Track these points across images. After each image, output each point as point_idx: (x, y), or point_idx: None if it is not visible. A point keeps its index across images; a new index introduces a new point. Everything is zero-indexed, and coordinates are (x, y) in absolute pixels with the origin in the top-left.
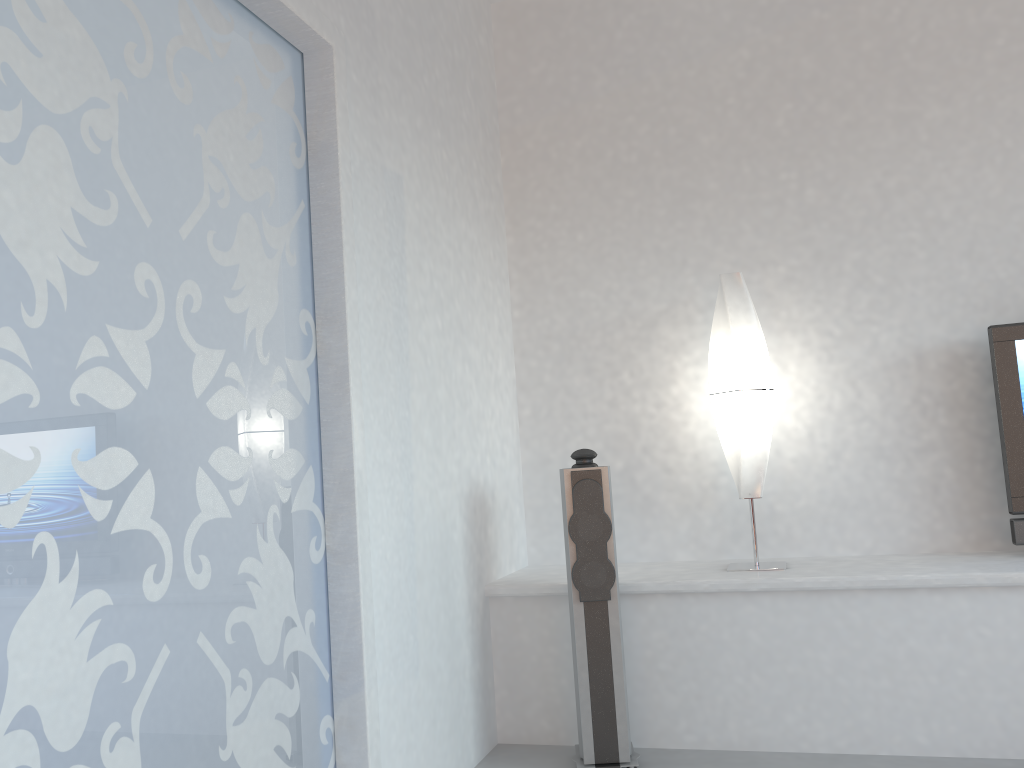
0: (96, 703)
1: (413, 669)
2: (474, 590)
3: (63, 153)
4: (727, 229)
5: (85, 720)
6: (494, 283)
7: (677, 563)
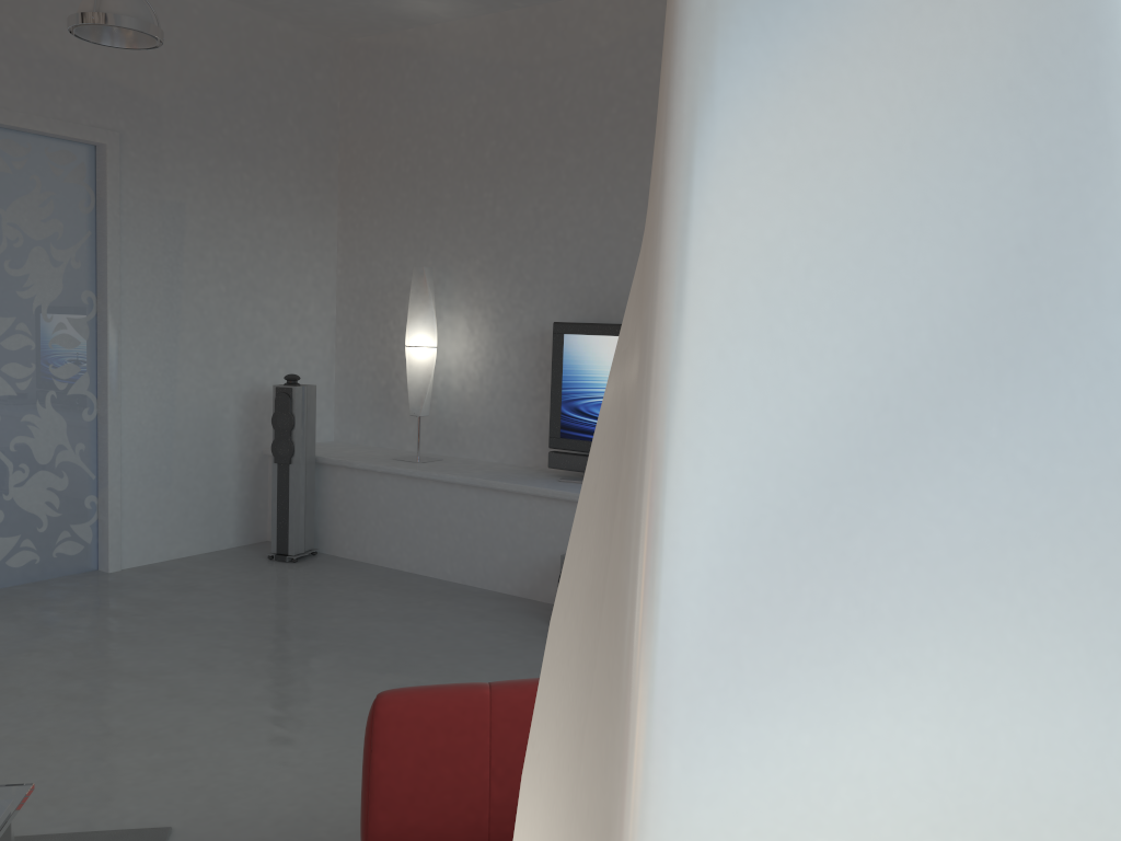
0: None
1: (165, 483)
2: (248, 449)
3: None
4: (452, 229)
5: None
6: (311, 253)
7: (398, 451)
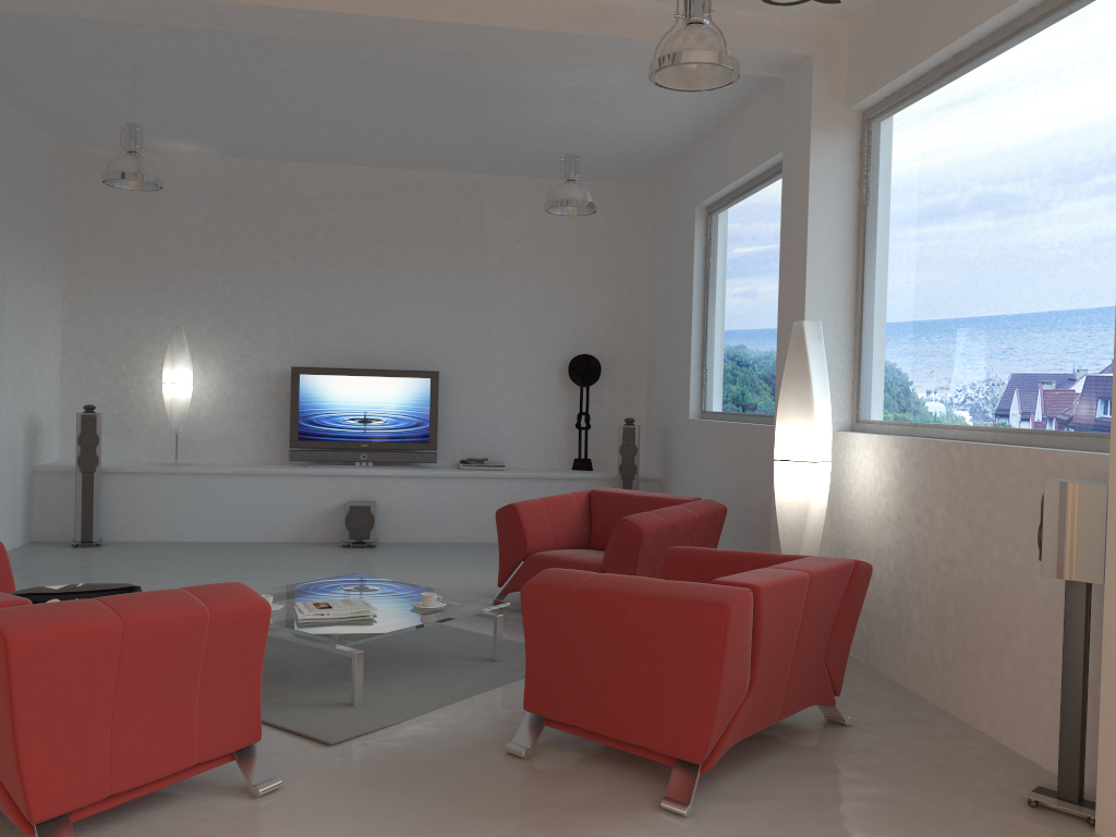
0: None
1: None
2: (27, 466)
3: None
4: (185, 300)
5: None
6: (52, 310)
7: (140, 462)
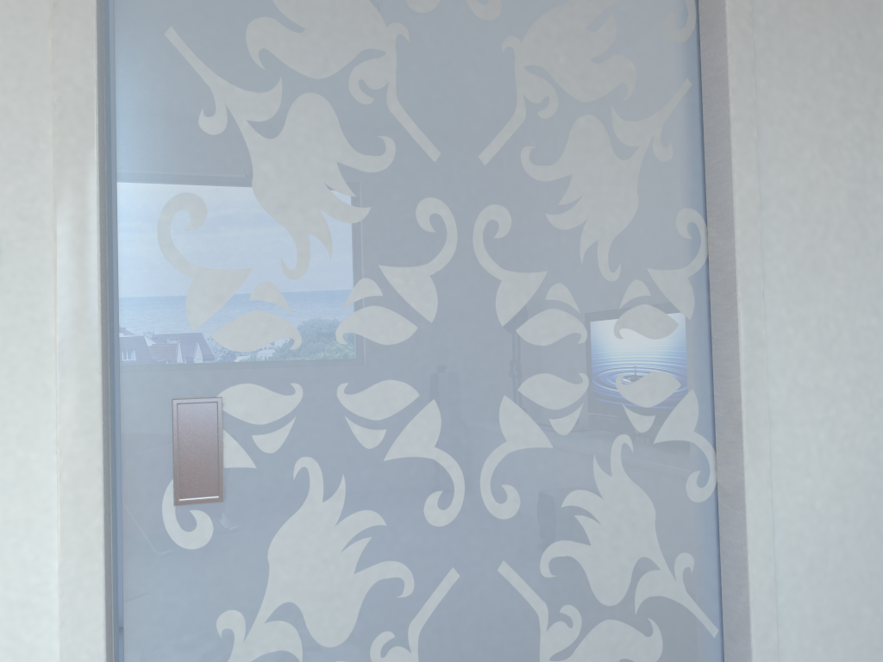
0: (365, 611)
1: (869, 650)
2: None
3: (328, 114)
4: None
5: (352, 624)
6: None
7: None
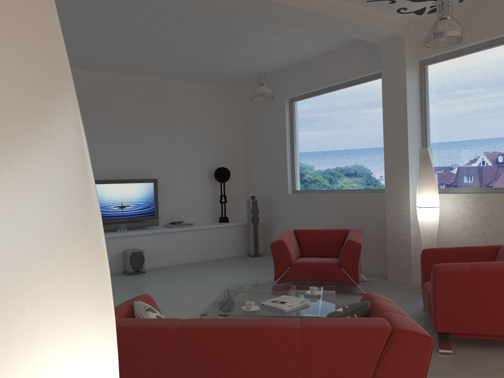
0: None
1: None
2: None
3: None
4: None
5: None
6: None
7: None
